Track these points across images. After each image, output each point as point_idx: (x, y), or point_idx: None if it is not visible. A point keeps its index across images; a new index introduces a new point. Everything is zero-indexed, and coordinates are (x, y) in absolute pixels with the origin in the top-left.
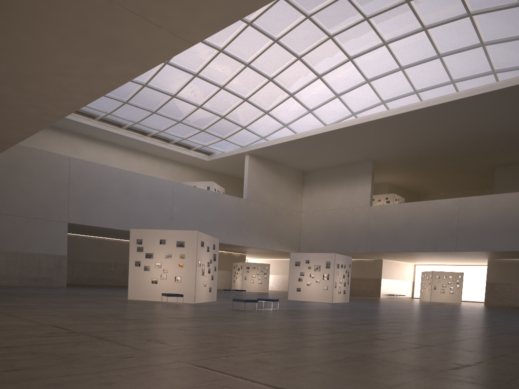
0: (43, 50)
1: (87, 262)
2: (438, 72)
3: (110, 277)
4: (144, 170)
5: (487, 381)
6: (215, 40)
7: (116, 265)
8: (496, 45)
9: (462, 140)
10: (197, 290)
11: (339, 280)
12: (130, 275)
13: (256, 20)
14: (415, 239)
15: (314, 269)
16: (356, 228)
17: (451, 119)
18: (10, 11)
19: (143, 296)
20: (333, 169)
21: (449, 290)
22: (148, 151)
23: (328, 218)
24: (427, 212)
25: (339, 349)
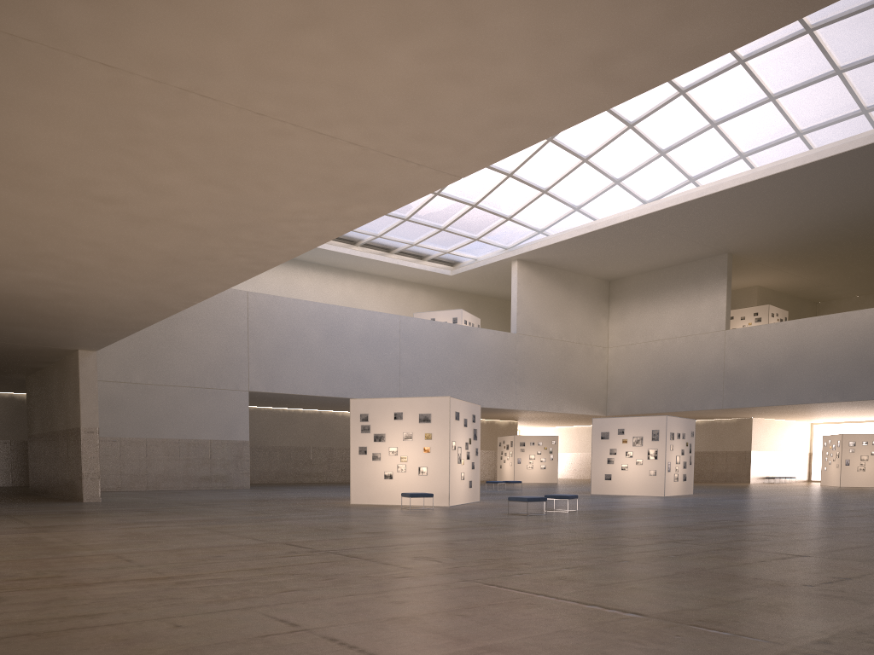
0: (273, 199)
1: (274, 448)
2: (838, 98)
3: (309, 470)
4: (353, 299)
5: (865, 595)
6: None
7: (317, 451)
8: None
9: None
10: (452, 486)
11: (675, 459)
12: (352, 468)
13: None
14: (808, 381)
15: (633, 443)
16: (703, 368)
17: (864, 176)
18: (246, 168)
19: (372, 498)
20: (660, 272)
21: (873, 466)
22: (357, 269)
23: (653, 355)
24: (827, 334)
25: (668, 563)
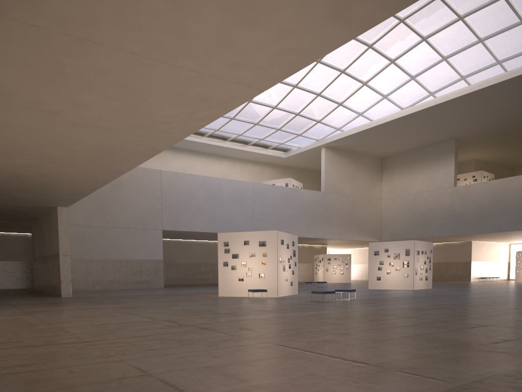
0: (151, 109)
1: (180, 263)
2: None
3: (200, 277)
4: (226, 173)
5: (518, 350)
6: None
7: (205, 265)
8: None
9: None
10: (279, 285)
11: (420, 266)
12: (219, 275)
13: None
14: (506, 217)
15: (393, 257)
16: (440, 211)
17: None
18: (130, 89)
19: (231, 292)
20: (413, 152)
21: None
22: (228, 155)
23: (409, 203)
24: (517, 188)
25: (398, 331)
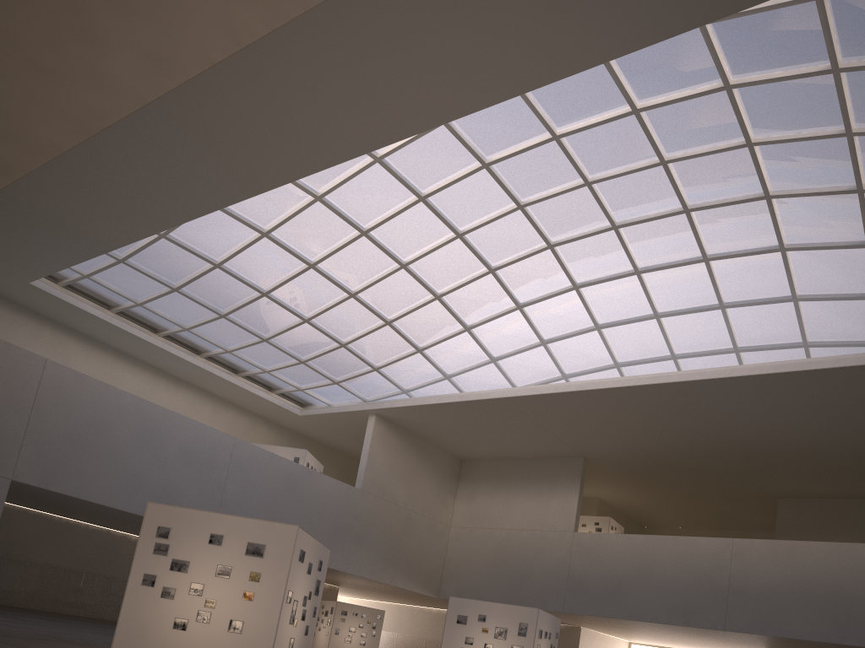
0: None
1: (34, 562)
2: (715, 331)
3: (74, 599)
4: (182, 413)
5: None
6: (357, 214)
7: (92, 577)
8: (816, 303)
9: (740, 445)
10: None
11: None
12: (125, 604)
13: (434, 194)
14: (653, 599)
15: (494, 635)
16: (547, 566)
17: (734, 407)
18: None
19: None
20: (514, 462)
21: None
22: (196, 382)
23: (497, 543)
24: (674, 555)
25: None
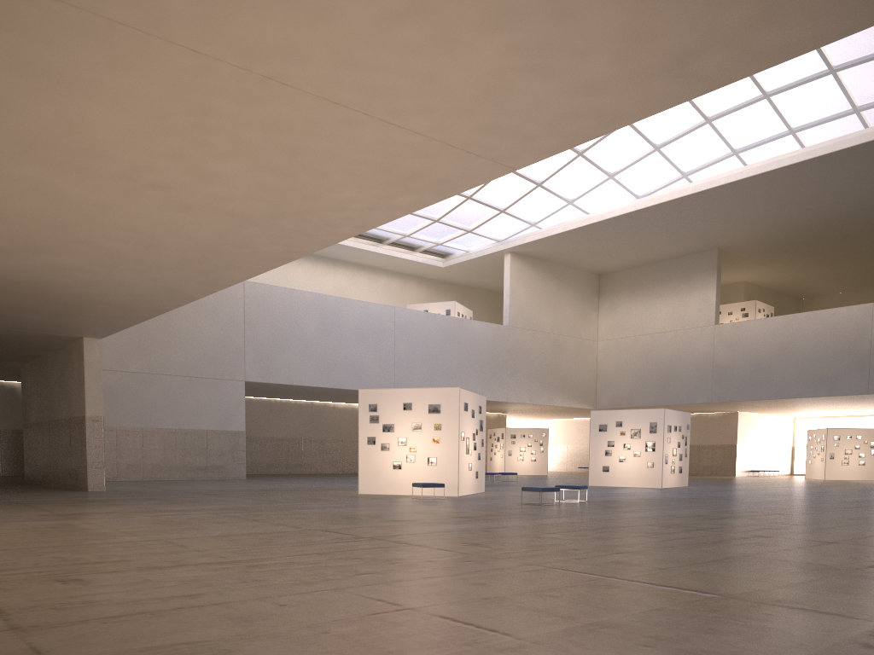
0: (324, 188)
1: (266, 438)
2: (830, 97)
3: (300, 461)
4: (345, 289)
5: None
6: None
7: (308, 442)
8: None
9: None
10: (461, 476)
11: (672, 451)
12: (360, 458)
13: None
14: (796, 376)
15: (630, 436)
16: (692, 362)
17: (856, 174)
18: (306, 156)
19: (380, 488)
20: (650, 266)
21: (857, 460)
22: (349, 259)
23: (643, 349)
24: (815, 330)
25: (711, 549)
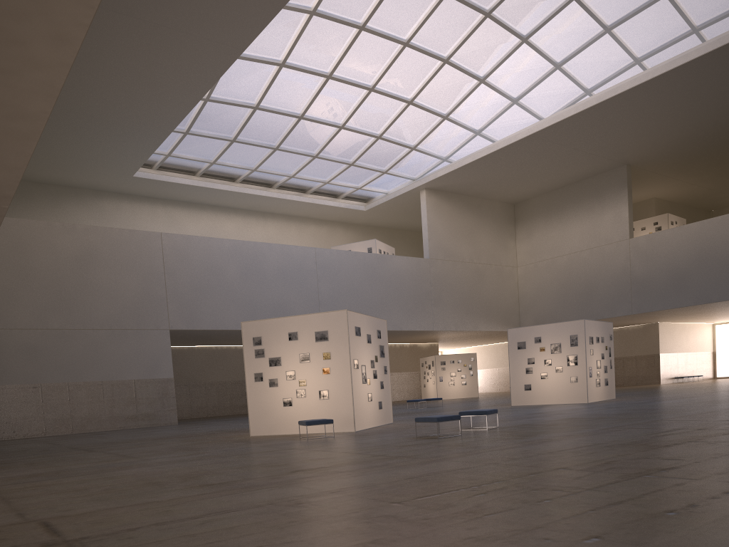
0: None
1: (210, 383)
2: None
3: (244, 402)
4: (275, 239)
5: None
6: (350, 13)
7: None
8: None
9: None
10: (357, 409)
11: (596, 363)
12: (249, 397)
13: None
14: (717, 280)
15: (551, 351)
16: (610, 277)
17: None
18: None
19: (272, 428)
20: (562, 190)
21: None
22: (277, 211)
23: (561, 269)
24: None
25: (683, 540)
